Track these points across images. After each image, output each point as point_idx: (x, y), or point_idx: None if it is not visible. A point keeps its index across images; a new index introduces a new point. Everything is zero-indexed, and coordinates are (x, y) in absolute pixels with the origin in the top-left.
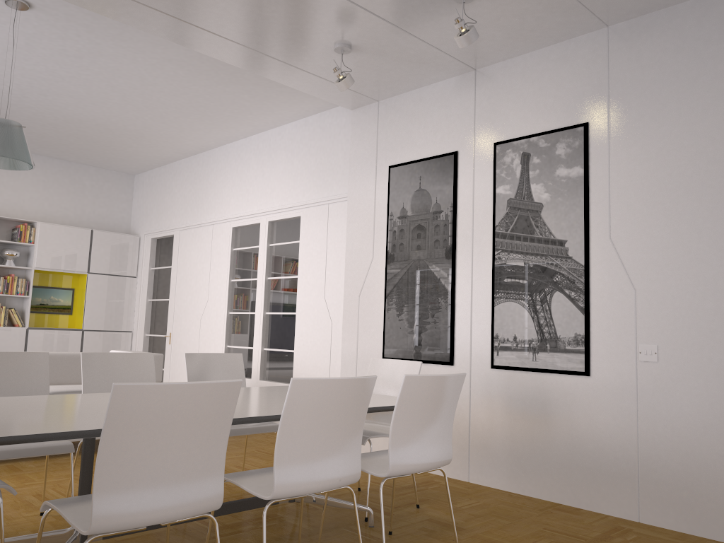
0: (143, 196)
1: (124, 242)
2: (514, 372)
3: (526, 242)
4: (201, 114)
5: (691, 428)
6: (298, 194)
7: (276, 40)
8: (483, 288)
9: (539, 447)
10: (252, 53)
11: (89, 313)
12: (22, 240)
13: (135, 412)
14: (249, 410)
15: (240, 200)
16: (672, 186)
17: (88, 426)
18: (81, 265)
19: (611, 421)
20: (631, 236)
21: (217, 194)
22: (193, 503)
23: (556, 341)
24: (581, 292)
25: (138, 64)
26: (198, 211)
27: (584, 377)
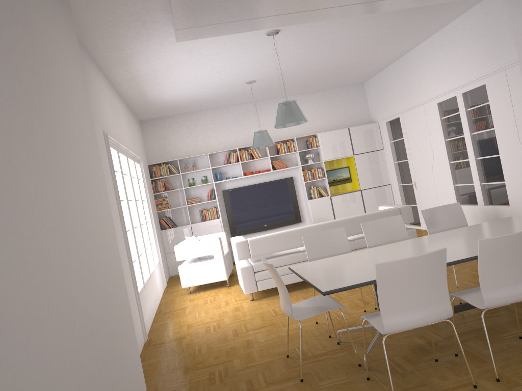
0: (372, 96)
1: (369, 129)
2: None
3: None
4: (393, 37)
5: None
6: (479, 68)
7: None
8: None
9: None
10: None
11: (361, 179)
12: (313, 146)
13: (390, 275)
14: (463, 252)
15: (437, 83)
16: None
17: (371, 277)
18: (348, 151)
19: None
20: None
21: (420, 83)
22: (434, 316)
23: None
24: None
25: (344, 30)
26: (410, 97)
27: None
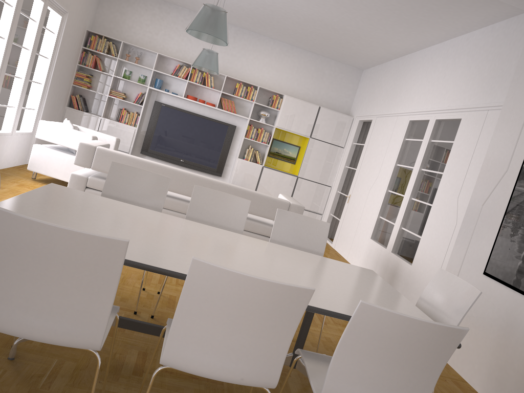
0: (363, 87)
1: (340, 119)
2: None
3: None
4: (398, 17)
5: None
6: (465, 98)
7: None
8: None
9: None
10: None
11: (304, 166)
12: (273, 106)
13: (7, 236)
14: None
15: (421, 98)
16: None
17: None
18: (306, 131)
19: None
20: None
21: (407, 91)
22: (62, 336)
23: None
24: None
25: None
26: (391, 103)
27: None
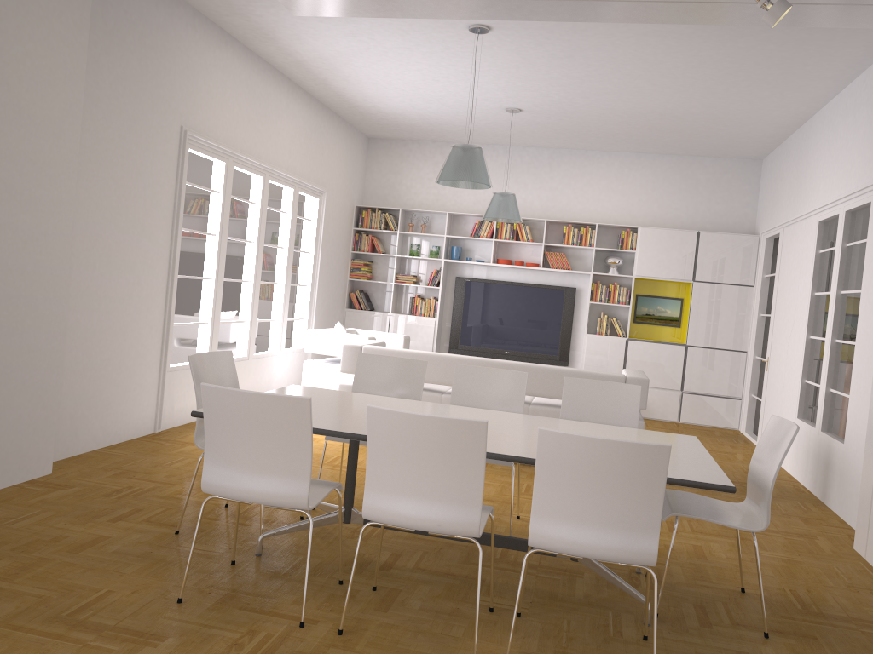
0: (765, 186)
1: (737, 244)
2: None
3: None
4: (748, 79)
5: None
6: (871, 169)
7: None
8: None
9: None
10: (684, 5)
11: (693, 327)
12: (624, 246)
13: (218, 408)
14: None
15: (826, 183)
16: None
17: None
18: (685, 272)
19: None
20: None
21: (811, 177)
22: (273, 495)
23: None
24: None
25: (623, 47)
26: (797, 201)
27: None
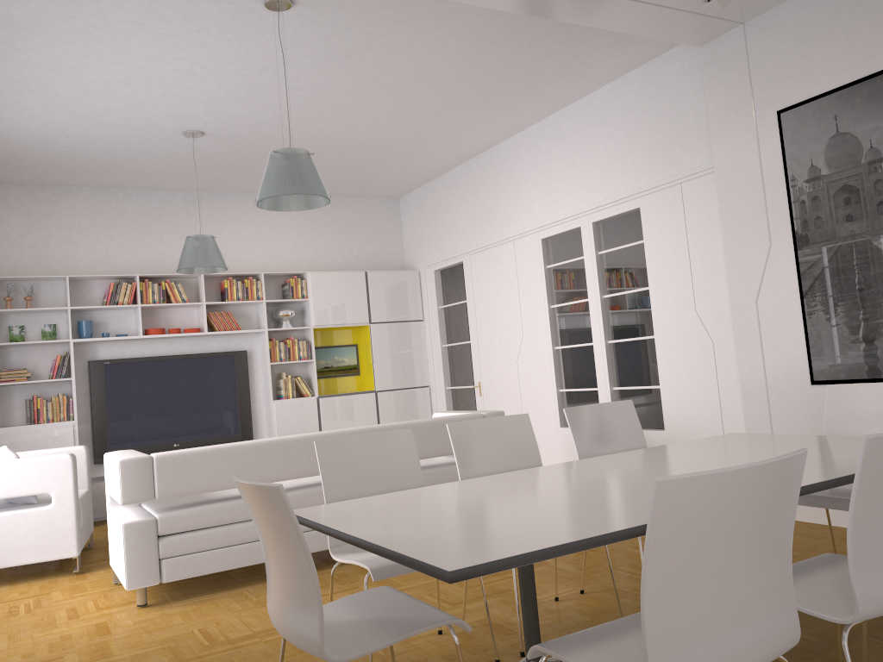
0: (414, 222)
1: (402, 280)
2: None
3: None
4: (487, 100)
5: None
6: (631, 179)
7: None
8: None
9: None
10: None
11: (379, 371)
12: (295, 296)
13: (686, 519)
14: None
15: (546, 202)
16: None
17: (564, 535)
18: (361, 315)
19: None
20: None
21: (512, 201)
22: (771, 645)
23: None
24: None
25: (415, 50)
26: (490, 226)
27: None
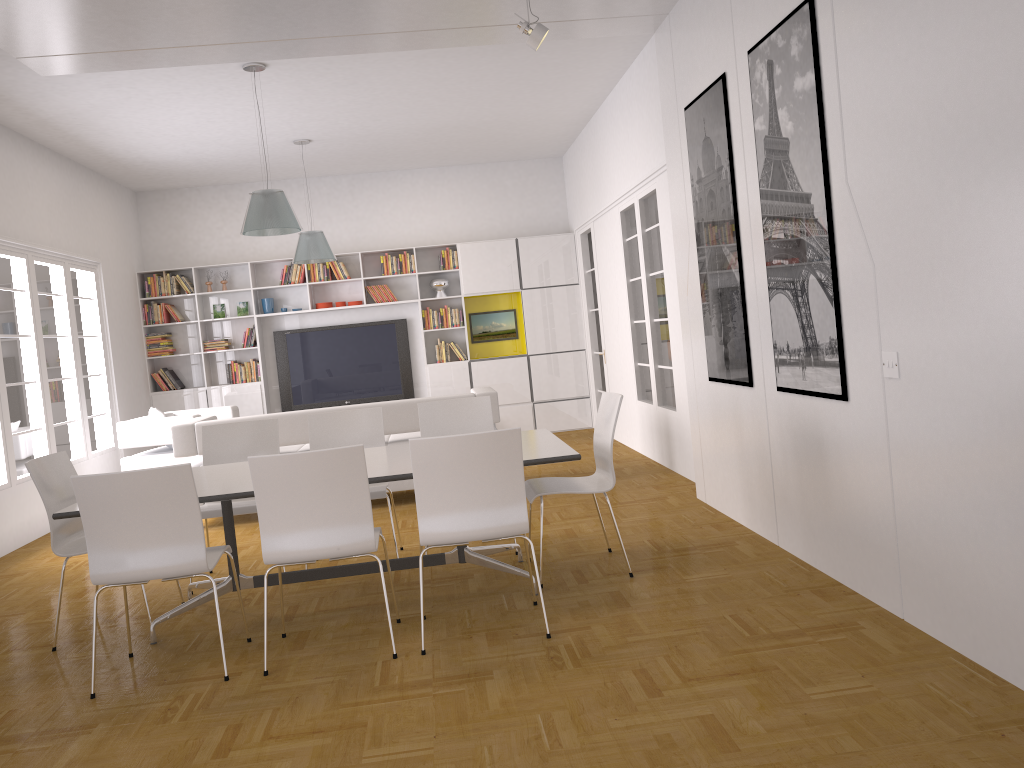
0: (569, 183)
1: (555, 244)
2: (794, 397)
3: (782, 203)
4: (530, 86)
5: (935, 483)
6: (651, 159)
7: (456, 13)
8: (762, 275)
9: (821, 504)
10: (456, 31)
11: (530, 335)
12: (447, 266)
13: (95, 496)
14: None
15: (619, 175)
16: (890, 82)
17: None
18: (512, 282)
19: (870, 468)
20: (862, 177)
21: (606, 171)
22: (170, 566)
23: (817, 350)
24: (828, 273)
25: (406, 69)
26: (599, 194)
27: (844, 403)
